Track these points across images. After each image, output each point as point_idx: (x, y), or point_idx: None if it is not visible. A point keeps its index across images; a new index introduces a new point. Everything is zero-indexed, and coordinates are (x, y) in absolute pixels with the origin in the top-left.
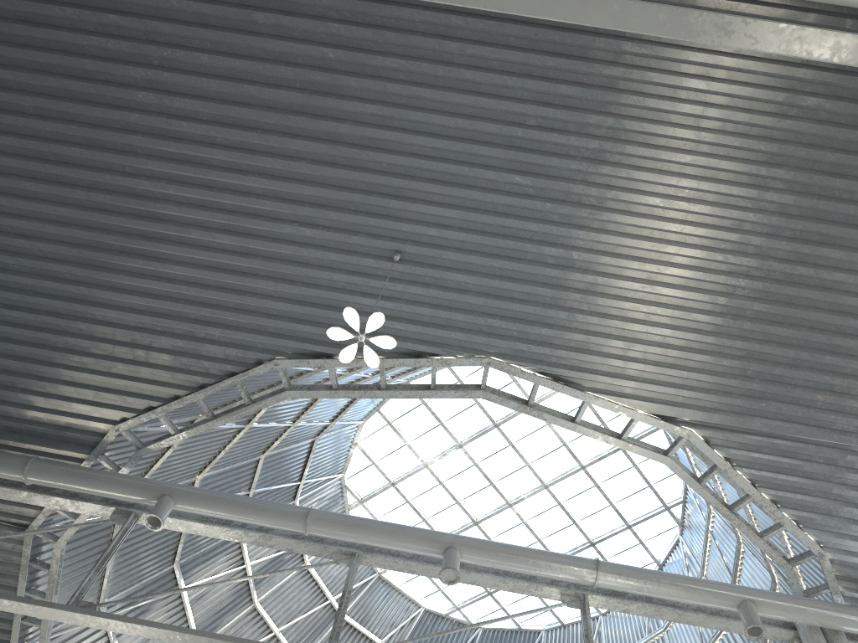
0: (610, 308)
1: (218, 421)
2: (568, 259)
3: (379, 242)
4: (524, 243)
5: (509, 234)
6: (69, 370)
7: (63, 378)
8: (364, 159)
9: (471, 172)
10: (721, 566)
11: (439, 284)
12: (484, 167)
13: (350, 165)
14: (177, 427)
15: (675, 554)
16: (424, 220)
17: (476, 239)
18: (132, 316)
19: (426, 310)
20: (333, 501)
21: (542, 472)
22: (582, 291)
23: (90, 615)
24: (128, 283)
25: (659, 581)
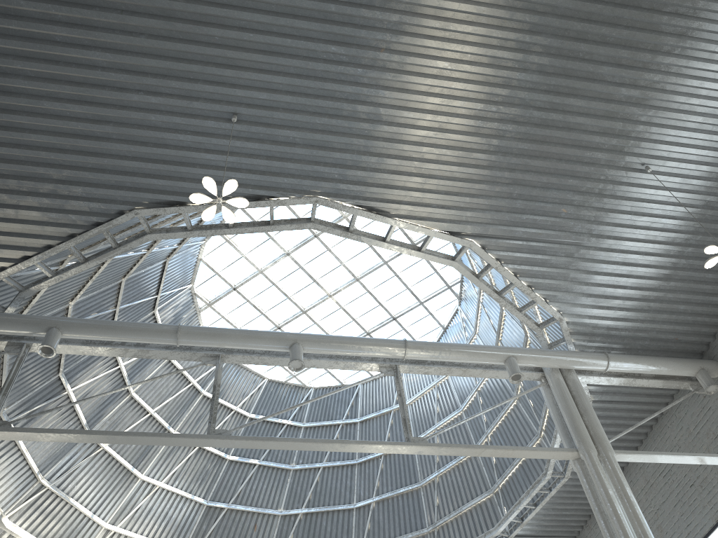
0: (410, 152)
1: (90, 263)
2: (377, 114)
3: (217, 106)
4: (340, 102)
5: (328, 95)
6: None
7: None
8: (199, 33)
9: (293, 44)
10: (489, 326)
11: (272, 139)
12: (304, 39)
13: (186, 39)
14: (53, 270)
15: (455, 320)
16: (255, 86)
17: (301, 100)
18: None
19: (263, 161)
20: (186, 307)
21: (354, 269)
22: (389, 140)
23: (8, 431)
24: None
25: (450, 350)
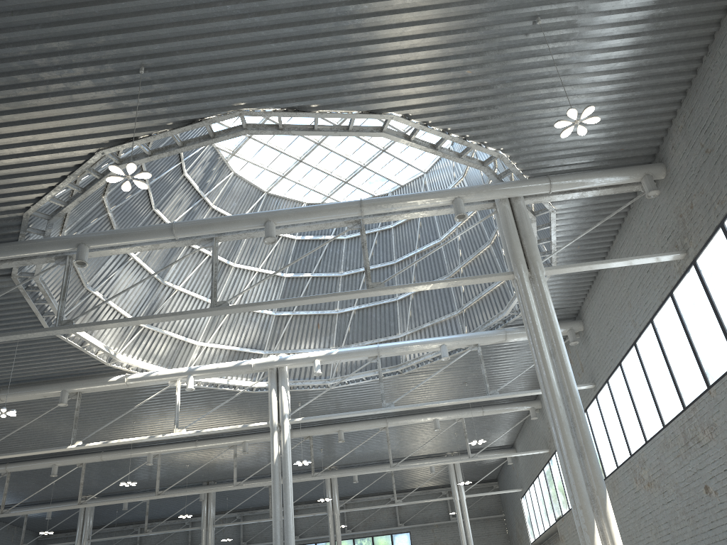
0: (305, 57)
1: (87, 193)
2: (262, 36)
3: (124, 63)
4: (224, 35)
5: (212, 31)
6: None
7: None
8: (80, 13)
9: (162, 1)
10: None
11: (181, 75)
12: None
13: (73, 19)
14: (64, 201)
15: None
16: (147, 39)
17: (190, 42)
18: None
19: (182, 94)
20: (213, 161)
21: None
22: (281, 53)
23: (71, 328)
24: None
25: (401, 202)
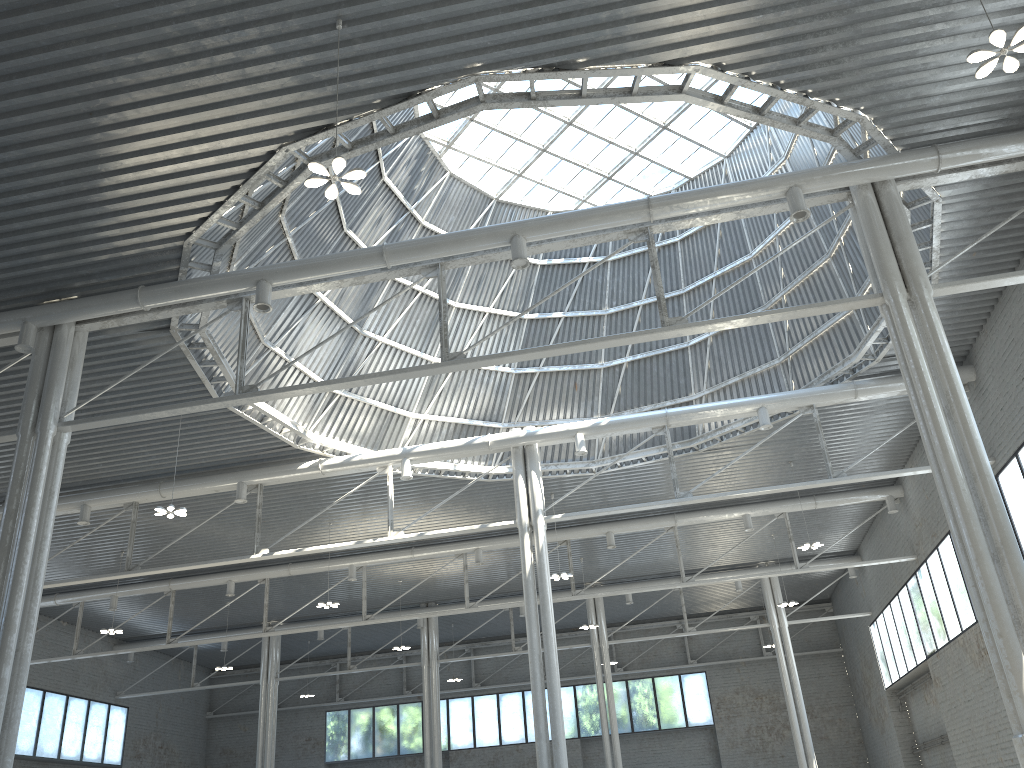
0: None
1: (266, 209)
2: None
3: (315, 16)
4: None
5: None
6: (118, 216)
7: (117, 223)
8: None
9: None
10: None
11: (393, 28)
12: None
13: None
14: (236, 222)
15: None
16: None
17: None
18: (139, 159)
19: (394, 57)
20: (421, 158)
21: None
22: None
23: (257, 396)
24: (115, 134)
25: (708, 198)
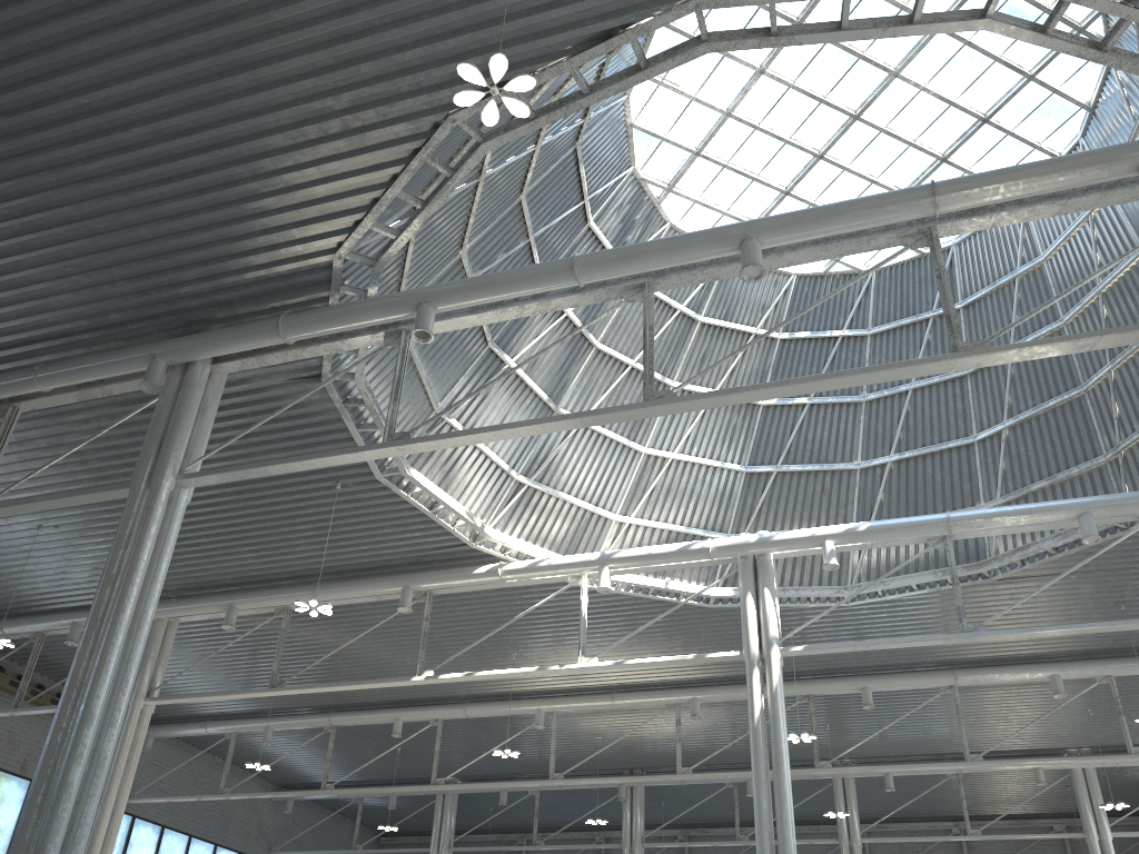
0: None
1: (430, 207)
2: None
3: None
4: None
5: None
6: (257, 219)
7: (257, 229)
8: None
9: None
10: None
11: None
12: None
13: None
14: (395, 229)
15: (1109, 88)
16: None
17: None
18: (278, 138)
19: None
20: (636, 203)
21: (885, 57)
22: None
23: (408, 444)
24: (251, 104)
25: (1021, 179)
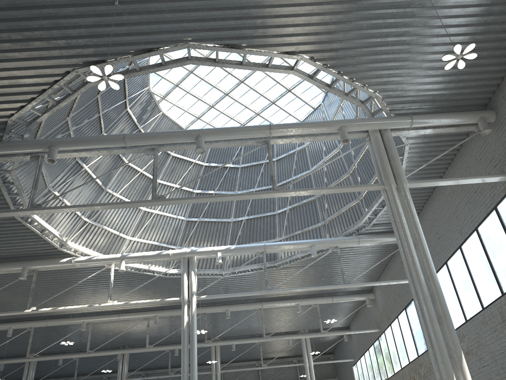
0: (244, 3)
1: (60, 105)
2: None
3: None
4: None
5: None
6: None
7: None
8: None
9: None
10: None
11: (146, 10)
12: None
13: None
14: (41, 111)
15: None
16: None
17: None
18: None
19: (145, 26)
20: (148, 102)
21: (255, 61)
22: None
23: (40, 210)
24: None
25: (300, 128)
